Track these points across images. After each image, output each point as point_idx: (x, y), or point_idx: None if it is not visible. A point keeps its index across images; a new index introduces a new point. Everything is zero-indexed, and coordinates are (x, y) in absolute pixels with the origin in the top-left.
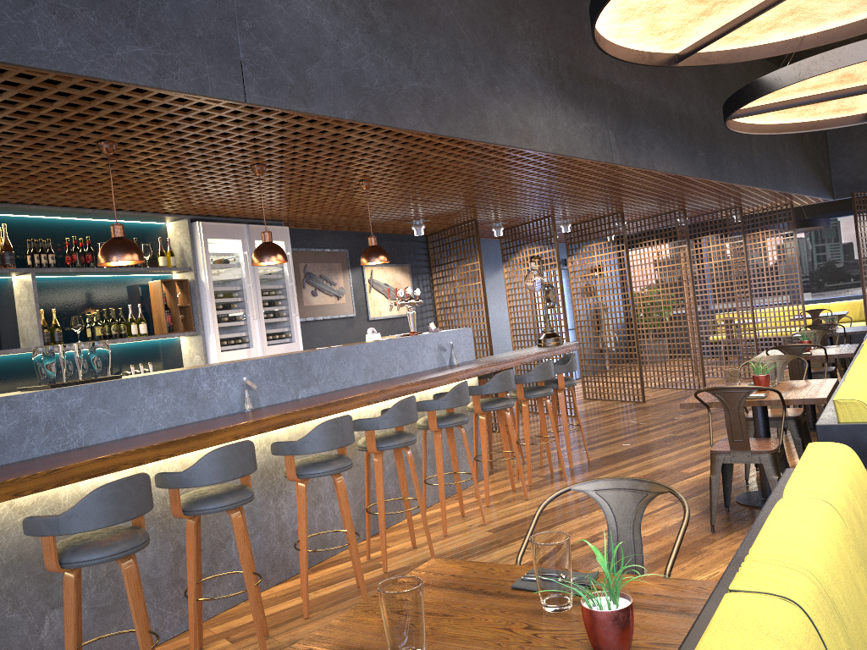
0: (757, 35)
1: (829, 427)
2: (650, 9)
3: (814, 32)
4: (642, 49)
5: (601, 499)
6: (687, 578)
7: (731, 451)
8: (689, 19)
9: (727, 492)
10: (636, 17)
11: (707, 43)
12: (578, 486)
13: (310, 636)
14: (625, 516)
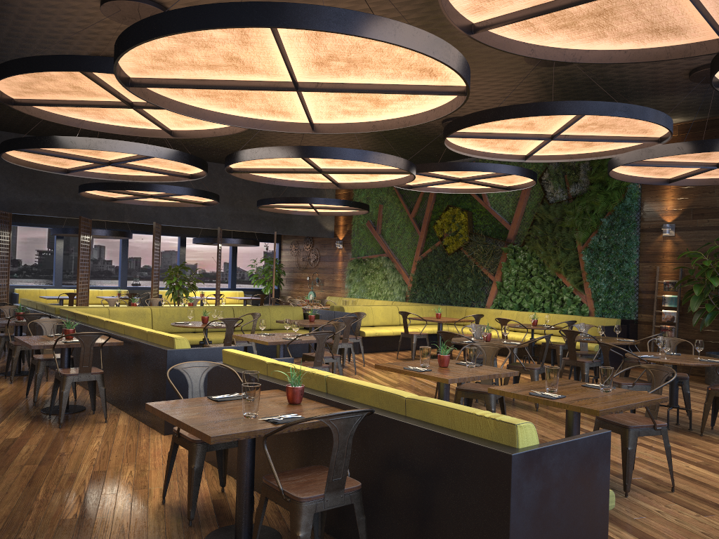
0: (67, 110)
1: (173, 351)
2: (46, 78)
3: (90, 121)
4: (0, 88)
5: (185, 372)
6: (87, 447)
7: (79, 374)
8: (53, 90)
9: (52, 404)
10: (32, 76)
11: (45, 105)
12: (176, 366)
13: (187, 423)
14: (196, 379)
